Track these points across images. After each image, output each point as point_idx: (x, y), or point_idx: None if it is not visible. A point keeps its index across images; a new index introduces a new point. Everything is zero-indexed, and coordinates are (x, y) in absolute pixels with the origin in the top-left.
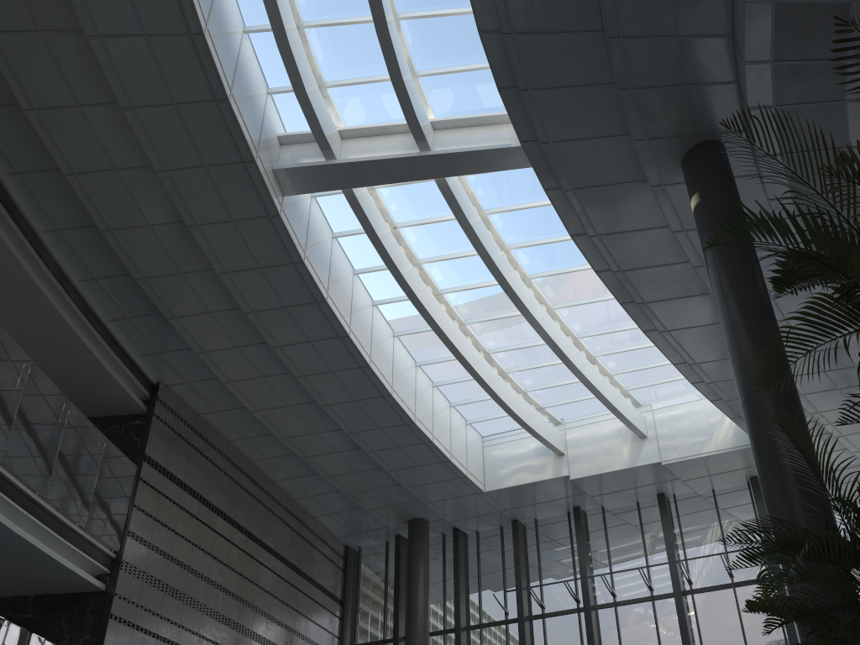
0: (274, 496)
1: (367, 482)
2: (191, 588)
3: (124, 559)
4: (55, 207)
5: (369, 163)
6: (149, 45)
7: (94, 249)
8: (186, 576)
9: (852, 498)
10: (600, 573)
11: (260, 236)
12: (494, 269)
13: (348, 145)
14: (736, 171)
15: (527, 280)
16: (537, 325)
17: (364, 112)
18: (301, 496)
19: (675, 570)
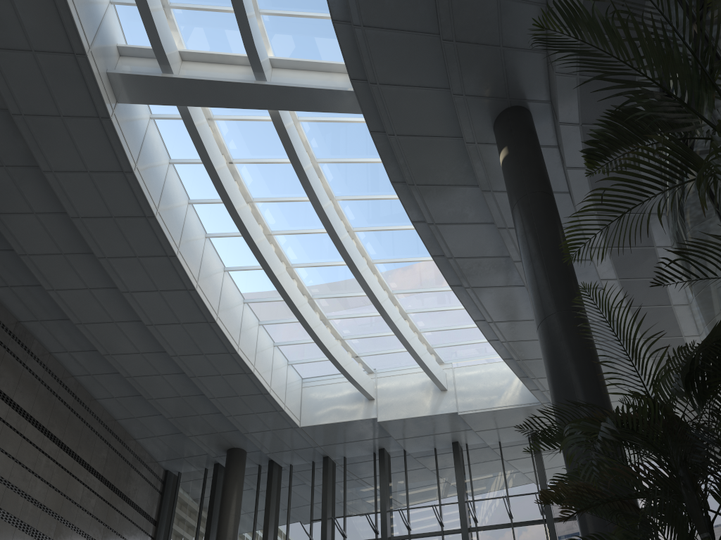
0: (94, 413)
1: (189, 408)
2: None
3: None
4: None
5: (206, 83)
6: None
7: None
8: None
9: (658, 376)
10: (399, 508)
11: (89, 137)
12: (320, 211)
13: (187, 67)
14: (539, 140)
15: (351, 232)
16: (357, 272)
17: (206, 41)
18: (123, 417)
19: (464, 509)
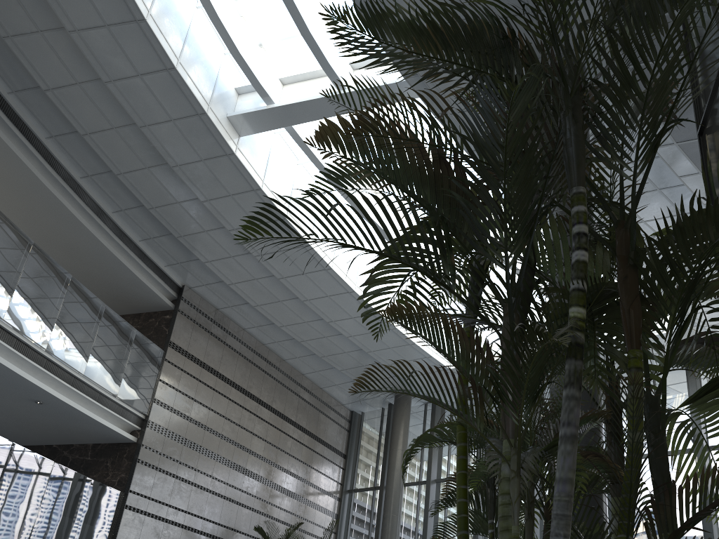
0: (284, 372)
1: (354, 361)
2: (207, 442)
3: (150, 420)
4: (84, 159)
5: (298, 104)
6: (110, 33)
7: (116, 188)
8: (202, 433)
9: None
10: None
11: (225, 170)
12: None
13: (287, 90)
14: None
15: None
16: None
17: (301, 60)
18: (308, 372)
19: None
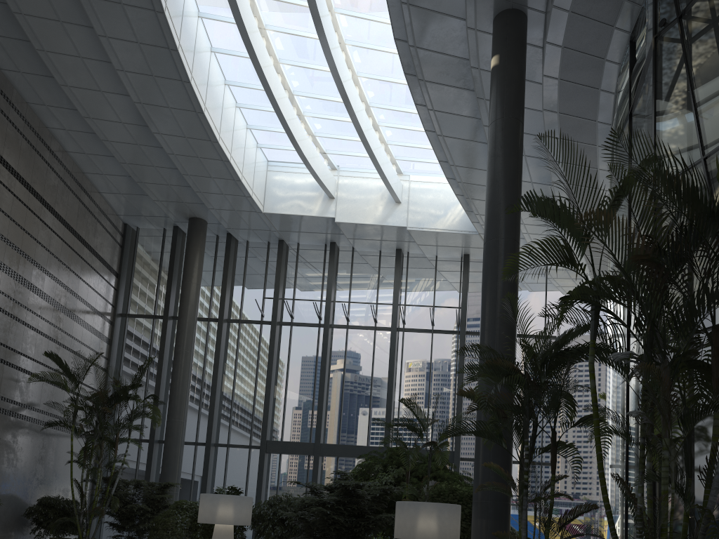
0: (66, 167)
1: (160, 177)
2: None
3: None
4: None
5: None
6: None
7: None
8: None
9: (532, 352)
10: (341, 300)
11: None
12: (321, 33)
13: None
14: (528, 40)
15: (342, 45)
16: (343, 92)
17: None
18: (91, 172)
19: (396, 312)
